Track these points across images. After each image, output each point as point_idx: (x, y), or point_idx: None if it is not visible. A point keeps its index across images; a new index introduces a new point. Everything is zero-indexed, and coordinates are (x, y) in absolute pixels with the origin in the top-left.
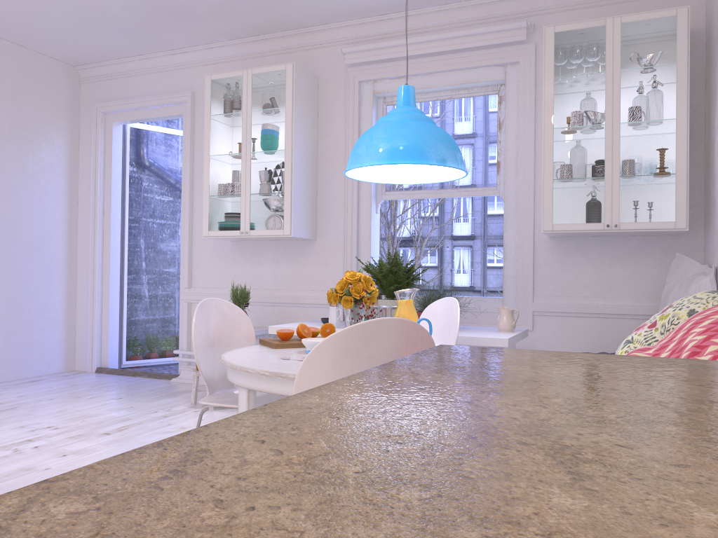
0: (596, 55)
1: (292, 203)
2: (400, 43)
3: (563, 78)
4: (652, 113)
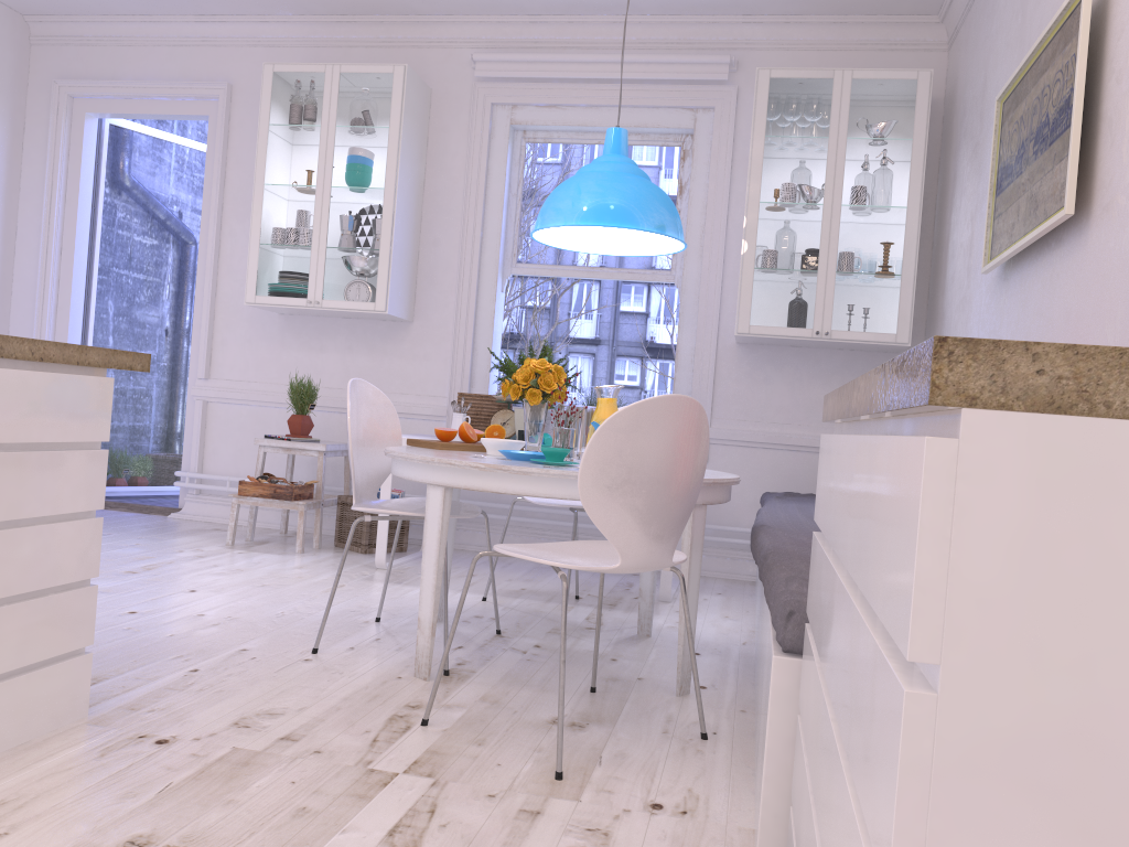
0: (819, 115)
1: (390, 266)
2: (558, 58)
3: (776, 139)
4: (880, 197)
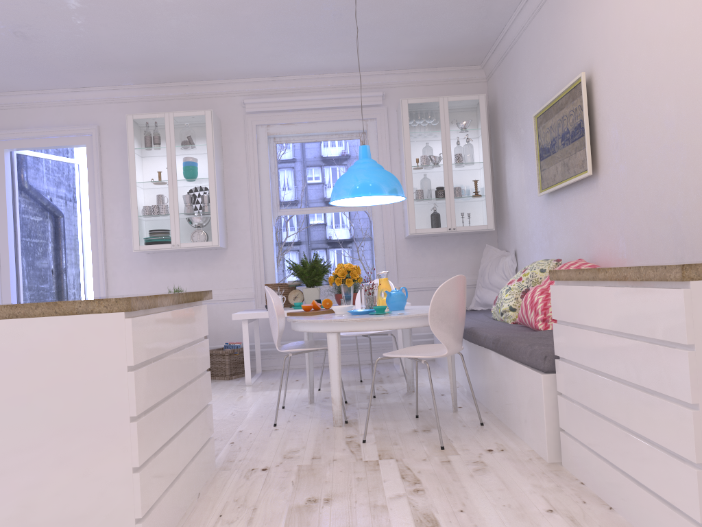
0: (434, 120)
1: (217, 220)
2: (292, 99)
3: (415, 134)
4: (469, 158)
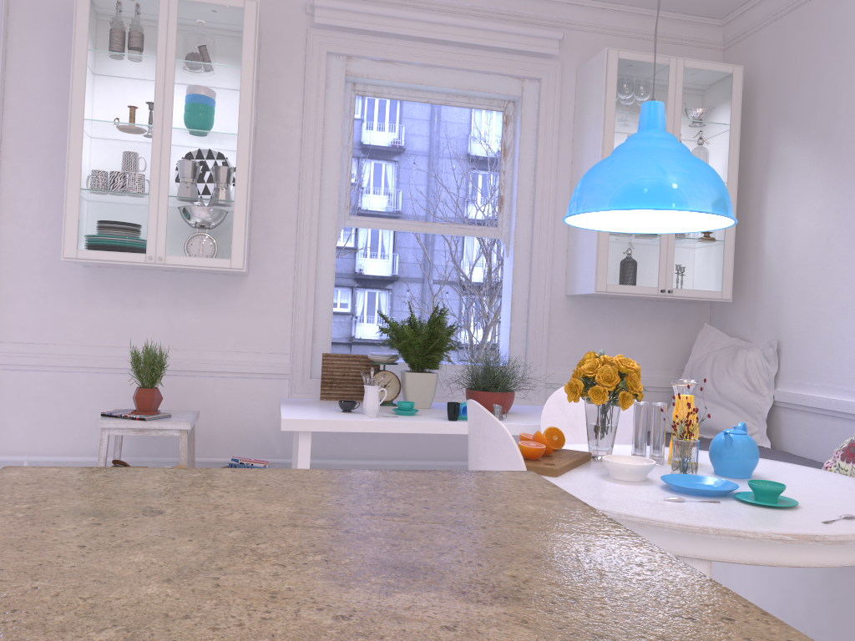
0: (658, 96)
1: (246, 220)
2: (403, 15)
3: (624, 115)
4: None
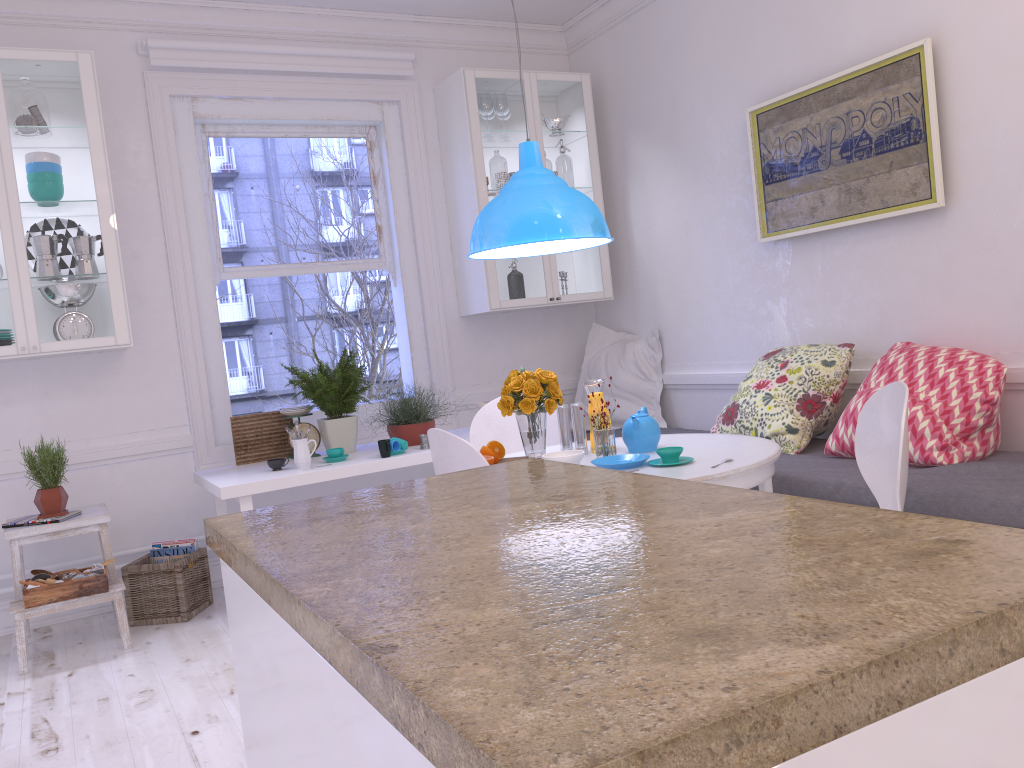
0: (518, 111)
1: (124, 291)
2: (248, 49)
3: (490, 133)
4: (573, 180)
